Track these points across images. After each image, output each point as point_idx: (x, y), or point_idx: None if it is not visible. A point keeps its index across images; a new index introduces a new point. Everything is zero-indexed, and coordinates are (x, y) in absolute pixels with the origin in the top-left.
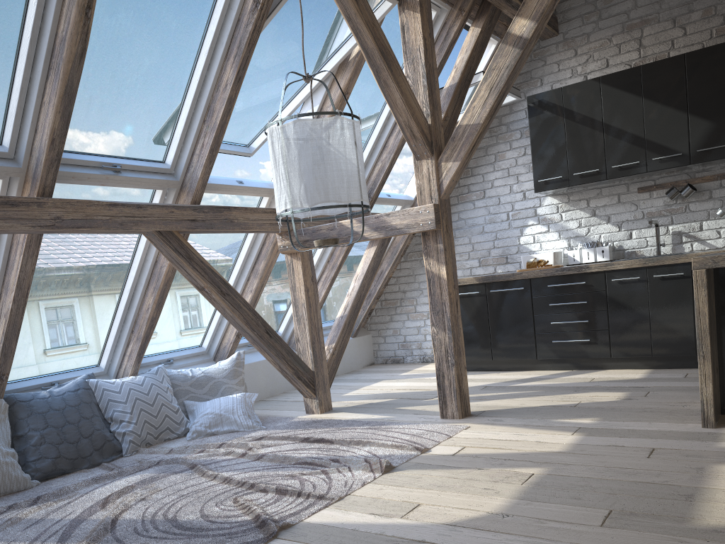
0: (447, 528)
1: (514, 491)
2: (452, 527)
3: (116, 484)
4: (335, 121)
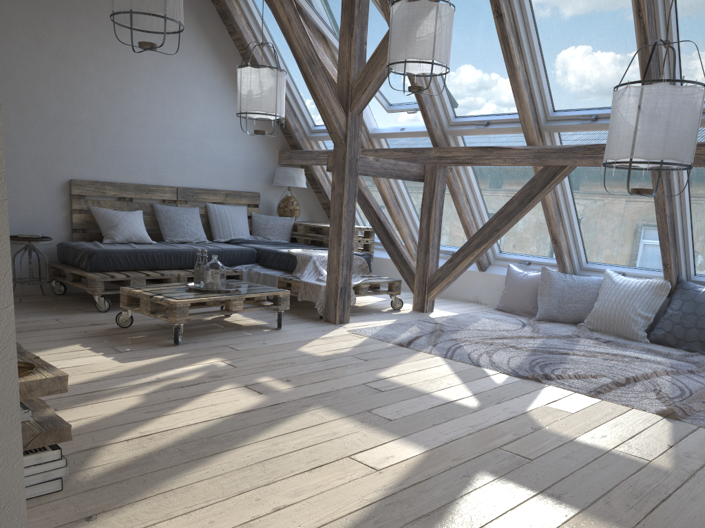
0: (516, 411)
1: (594, 443)
2: (518, 412)
3: (643, 355)
4: (624, 91)
